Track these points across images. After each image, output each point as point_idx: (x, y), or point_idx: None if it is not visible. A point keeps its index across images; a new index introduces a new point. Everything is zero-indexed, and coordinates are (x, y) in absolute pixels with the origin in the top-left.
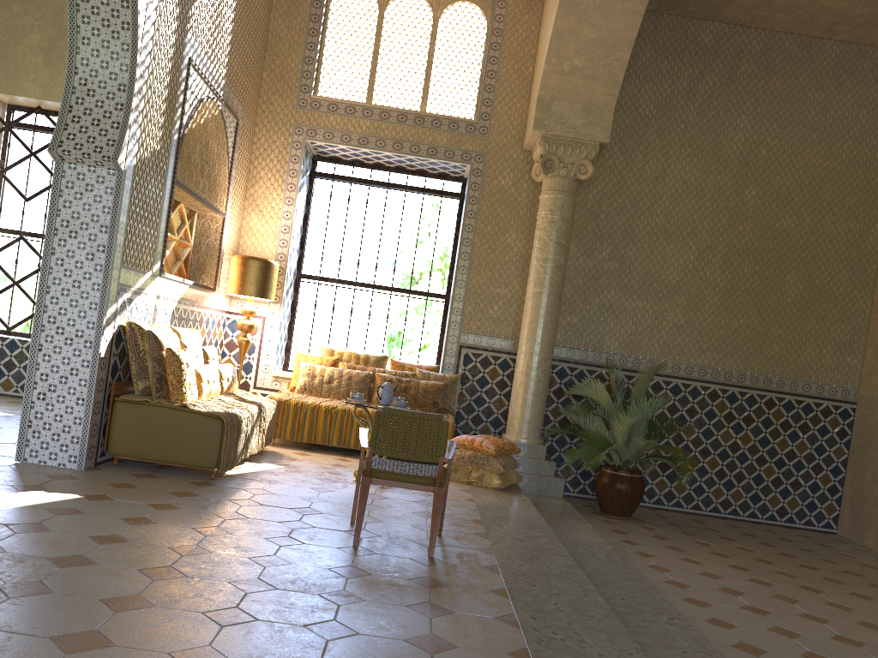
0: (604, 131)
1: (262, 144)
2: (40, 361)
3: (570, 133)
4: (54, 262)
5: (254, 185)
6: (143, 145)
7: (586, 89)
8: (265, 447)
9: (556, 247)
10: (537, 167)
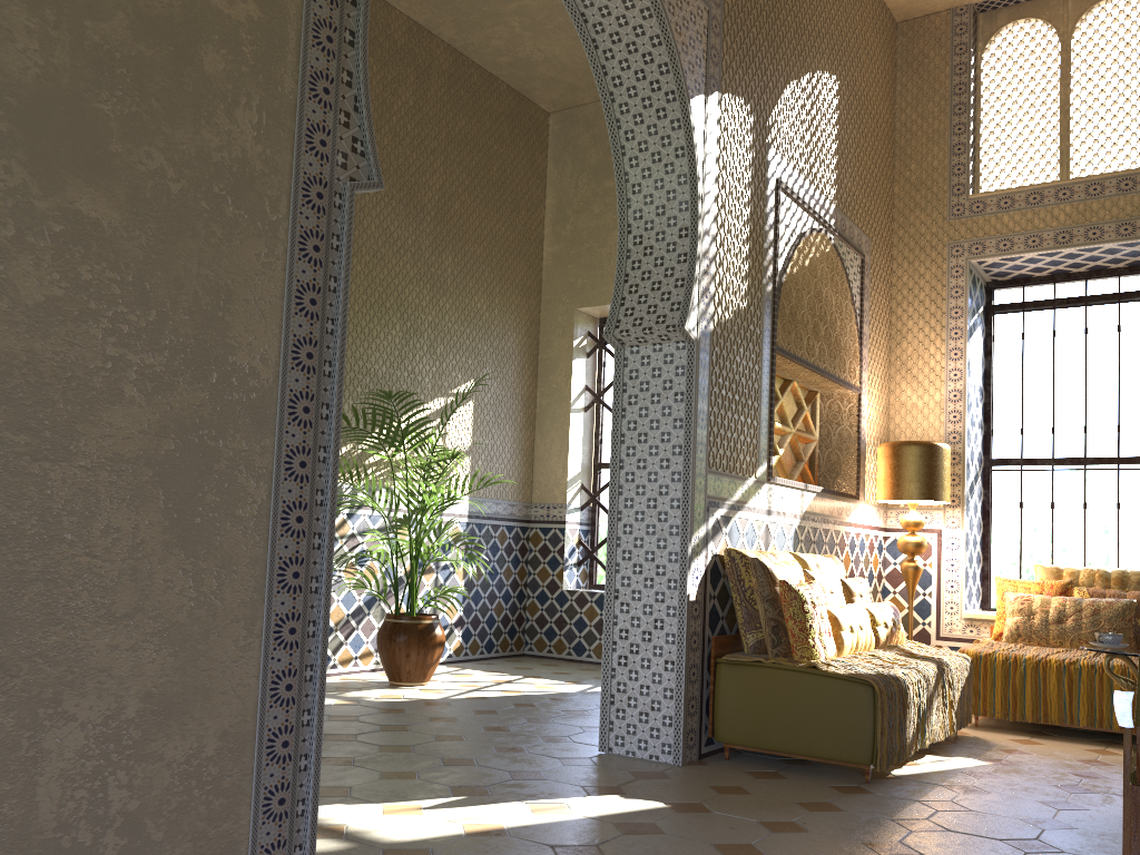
0: None
1: (905, 283)
2: (617, 613)
3: None
4: (623, 478)
5: (899, 343)
6: (721, 303)
7: None
8: (961, 731)
9: None
10: None
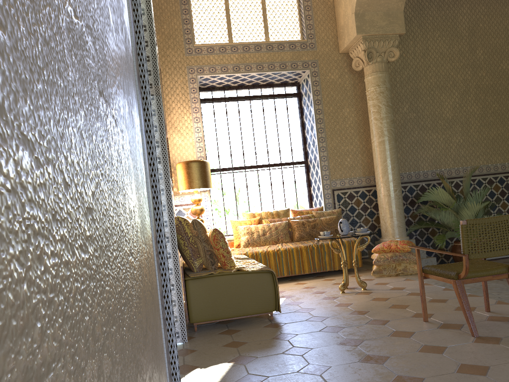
0: (400, 26)
1: (168, 84)
2: None
3: (380, 31)
4: None
5: (170, 114)
6: None
7: (385, 0)
8: None
9: (388, 108)
10: (356, 61)
